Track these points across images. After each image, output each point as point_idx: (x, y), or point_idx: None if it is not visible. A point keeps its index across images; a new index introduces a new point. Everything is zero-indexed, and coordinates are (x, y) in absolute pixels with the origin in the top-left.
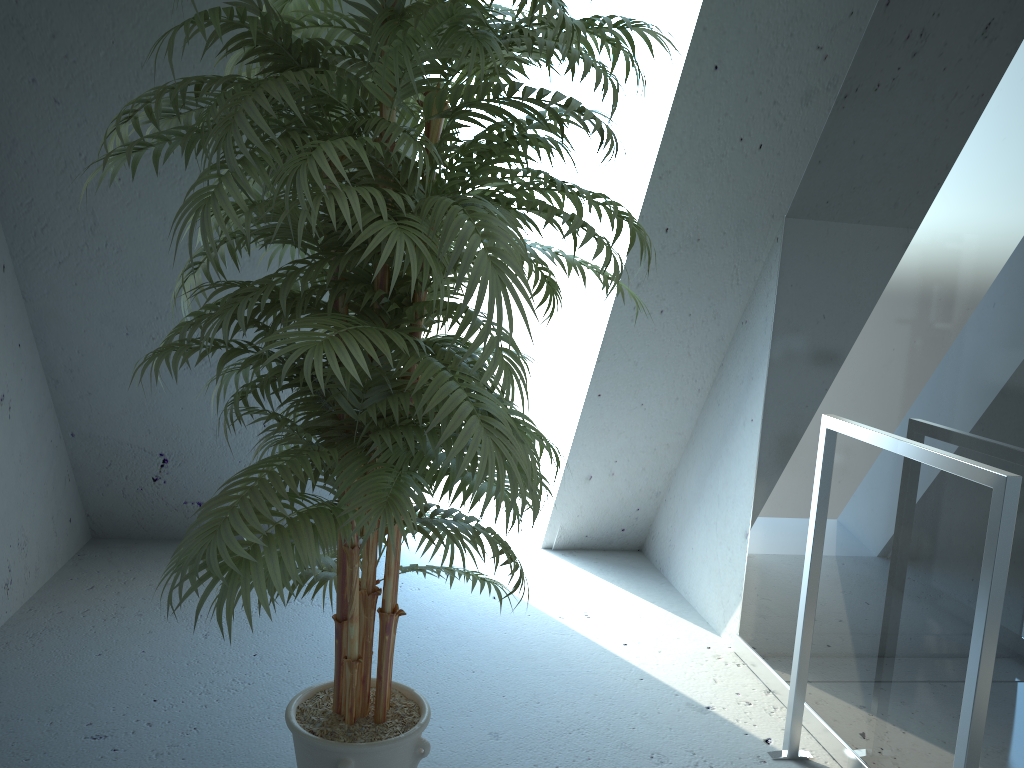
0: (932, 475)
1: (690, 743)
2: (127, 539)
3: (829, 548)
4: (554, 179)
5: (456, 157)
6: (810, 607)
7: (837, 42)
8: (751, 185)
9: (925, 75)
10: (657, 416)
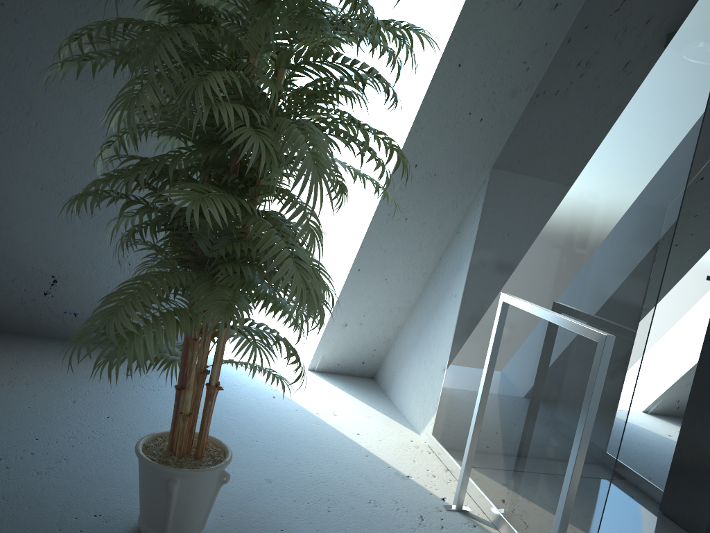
0: (563, 335)
1: (395, 496)
2: (19, 334)
3: (496, 379)
4: (354, 118)
5: (292, 96)
6: (480, 414)
7: (536, 60)
8: (472, 144)
9: (586, 88)
10: (395, 288)
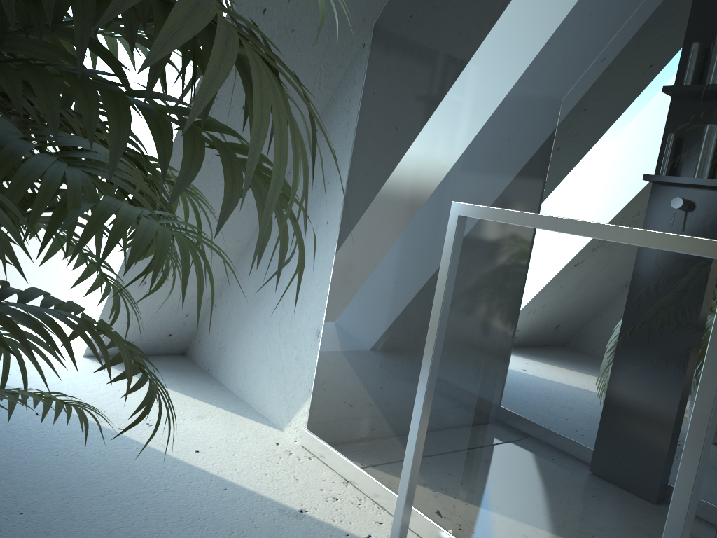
0: (573, 261)
1: None
2: None
3: None
4: None
5: None
6: (428, 401)
7: None
8: None
9: None
10: None
